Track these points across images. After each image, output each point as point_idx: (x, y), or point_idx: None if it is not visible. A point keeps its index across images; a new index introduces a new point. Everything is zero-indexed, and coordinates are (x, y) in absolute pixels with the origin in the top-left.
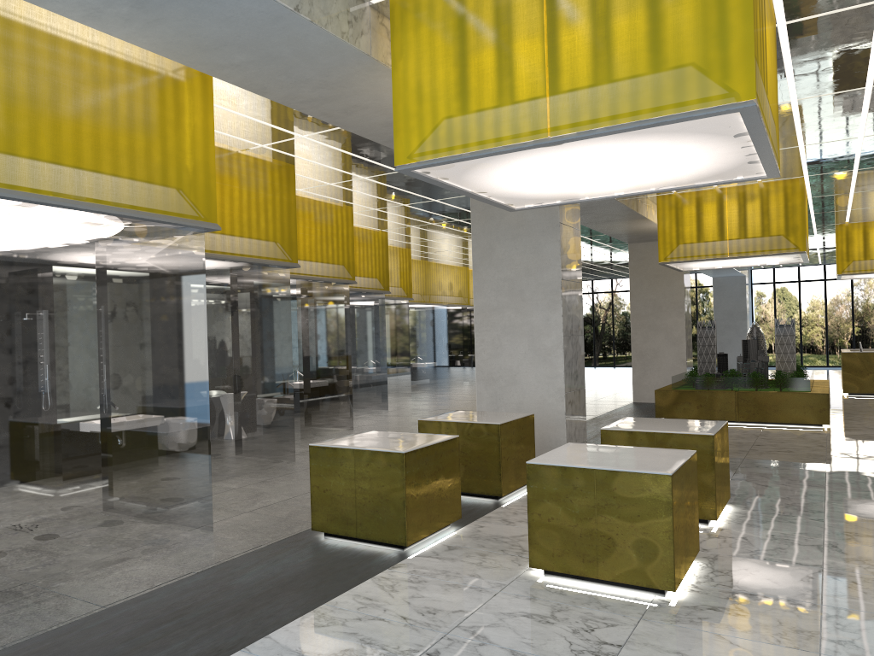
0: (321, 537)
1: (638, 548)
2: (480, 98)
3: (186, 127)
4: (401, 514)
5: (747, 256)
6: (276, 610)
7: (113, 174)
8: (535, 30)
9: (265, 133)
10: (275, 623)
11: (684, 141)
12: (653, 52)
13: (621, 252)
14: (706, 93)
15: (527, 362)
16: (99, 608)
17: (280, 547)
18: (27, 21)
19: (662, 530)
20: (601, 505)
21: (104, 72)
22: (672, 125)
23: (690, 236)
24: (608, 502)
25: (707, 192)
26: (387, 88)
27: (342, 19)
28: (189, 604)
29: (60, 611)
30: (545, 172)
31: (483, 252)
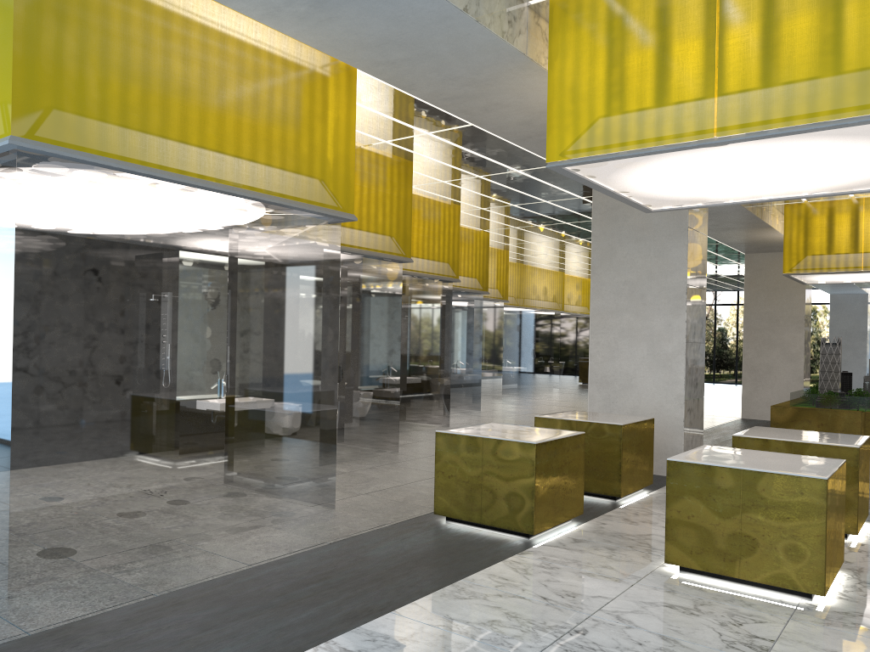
0: (442, 521)
1: (786, 551)
2: (642, 98)
3: (331, 121)
4: (529, 503)
5: None
6: (416, 581)
7: (267, 164)
8: (706, 31)
9: (392, 129)
10: (417, 592)
11: (858, 144)
12: (835, 54)
13: (732, 263)
14: None
15: (644, 367)
16: (246, 566)
17: (404, 527)
18: (202, 19)
19: (814, 533)
20: (747, 505)
21: (264, 67)
22: (850, 127)
23: (819, 247)
24: (755, 503)
25: (842, 202)
26: (533, 87)
27: (503, 19)
28: (329, 569)
29: (210, 565)
30: (698, 172)
31: (603, 254)
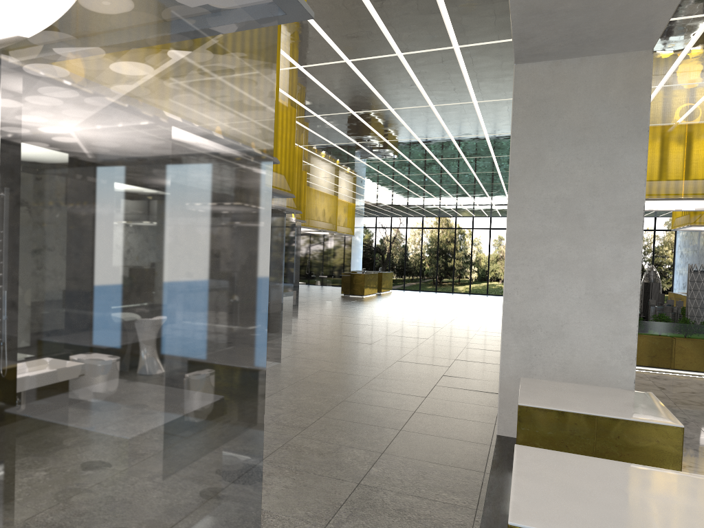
0: None
1: None
2: None
3: None
4: None
5: (703, 198)
6: None
7: None
8: None
9: None
10: None
11: None
12: None
13: (482, 192)
14: None
15: (581, 310)
16: None
17: None
18: None
19: None
20: None
21: None
22: None
23: None
24: None
25: (665, 128)
26: None
27: None
28: None
29: None
30: None
31: (527, 161)
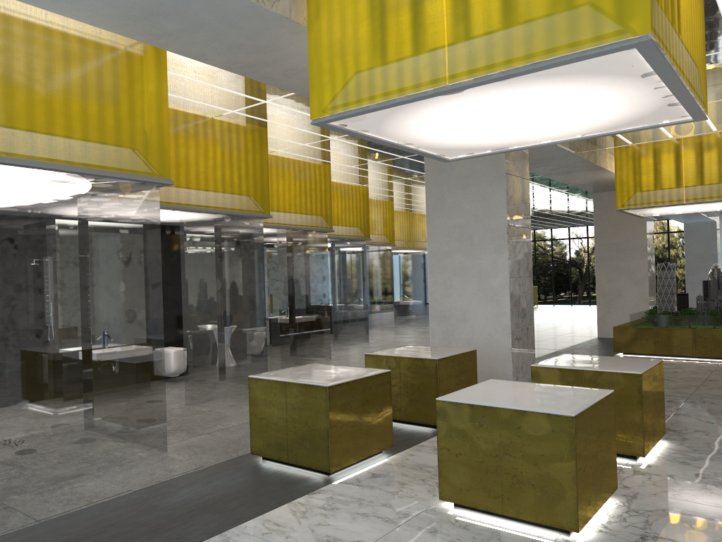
0: (259, 460)
1: (542, 487)
2: (385, 51)
3: (139, 94)
4: (325, 443)
5: (703, 202)
6: (188, 532)
7: (66, 136)
8: None
9: (232, 100)
10: None
11: (590, 83)
12: None
13: (591, 201)
14: (599, 30)
15: (475, 301)
16: (34, 522)
17: (218, 469)
18: None
19: (565, 470)
20: (506, 443)
21: (57, 46)
22: (569, 66)
23: (646, 184)
24: (513, 441)
25: (664, 143)
26: None
27: None
28: (113, 522)
29: None
30: (460, 121)
31: (435, 201)
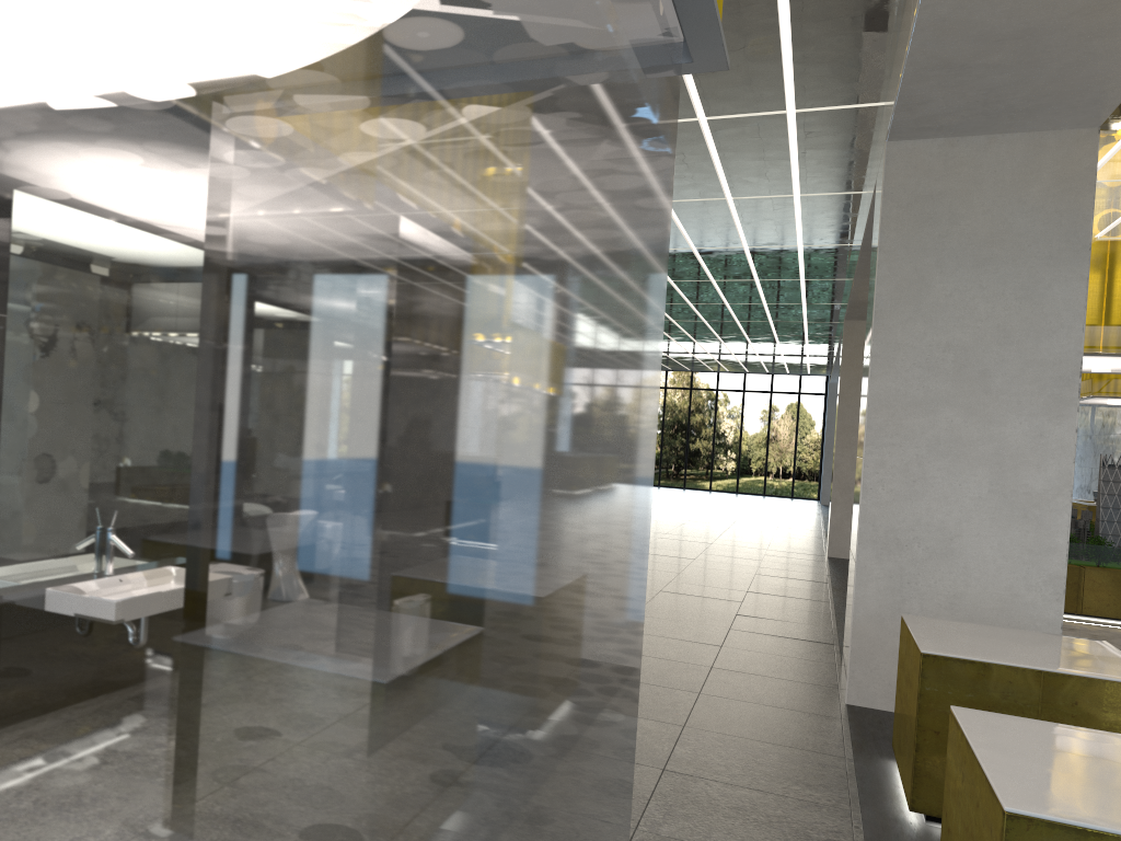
0: None
1: None
2: None
3: None
4: None
5: None
6: None
7: None
8: None
9: None
10: None
11: None
12: None
13: (769, 334)
14: None
15: (981, 516)
16: None
17: None
18: None
19: None
20: None
21: None
22: None
23: None
24: None
25: None
26: None
27: None
28: None
29: None
30: None
31: (902, 288)
